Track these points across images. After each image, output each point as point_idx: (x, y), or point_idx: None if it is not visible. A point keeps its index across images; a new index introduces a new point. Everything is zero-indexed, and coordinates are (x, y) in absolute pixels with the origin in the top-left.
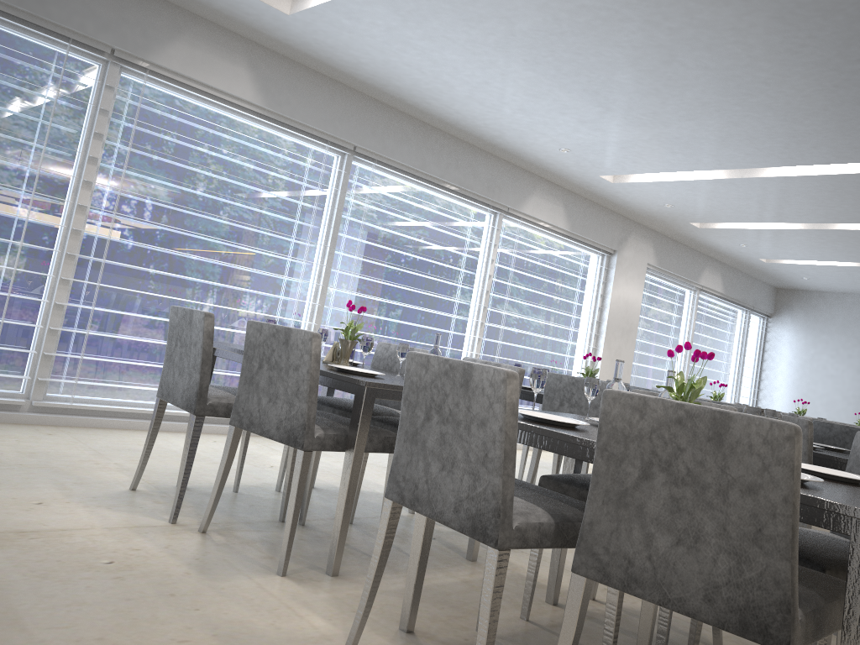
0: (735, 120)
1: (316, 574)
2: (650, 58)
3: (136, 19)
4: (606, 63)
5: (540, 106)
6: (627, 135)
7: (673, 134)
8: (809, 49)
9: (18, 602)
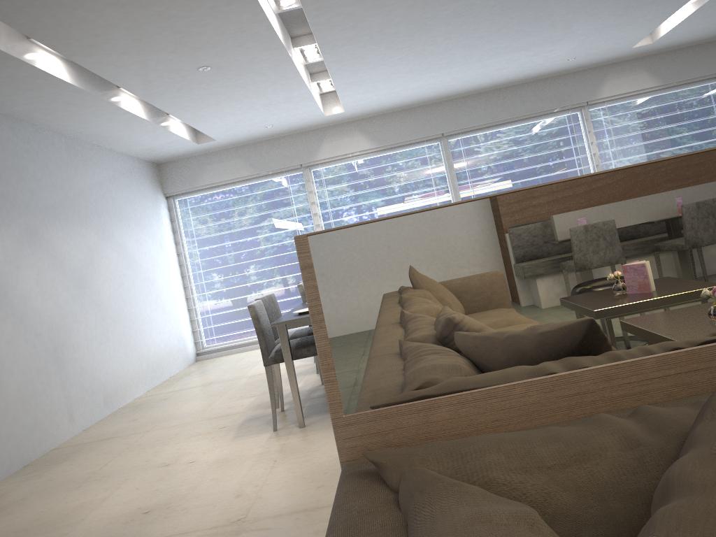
0: (588, 14)
1: None
2: (472, 42)
3: (302, 147)
4: (465, 51)
5: (498, 65)
6: (572, 42)
7: (588, 30)
8: (508, 5)
9: (230, 391)
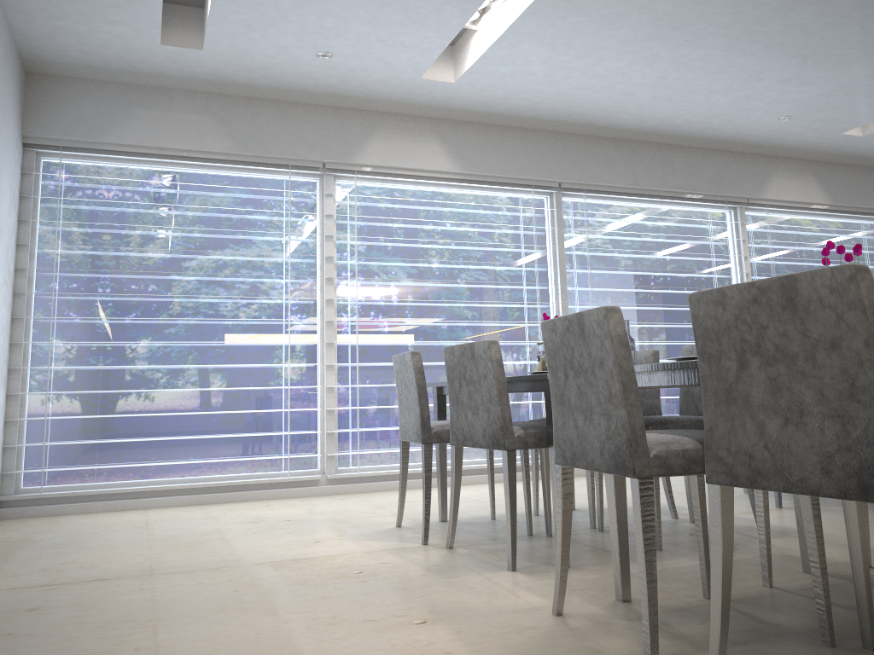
0: None
1: (547, 567)
2: None
3: (335, 132)
4: (772, 10)
5: (730, 81)
6: (845, 77)
7: None
8: None
9: (277, 599)
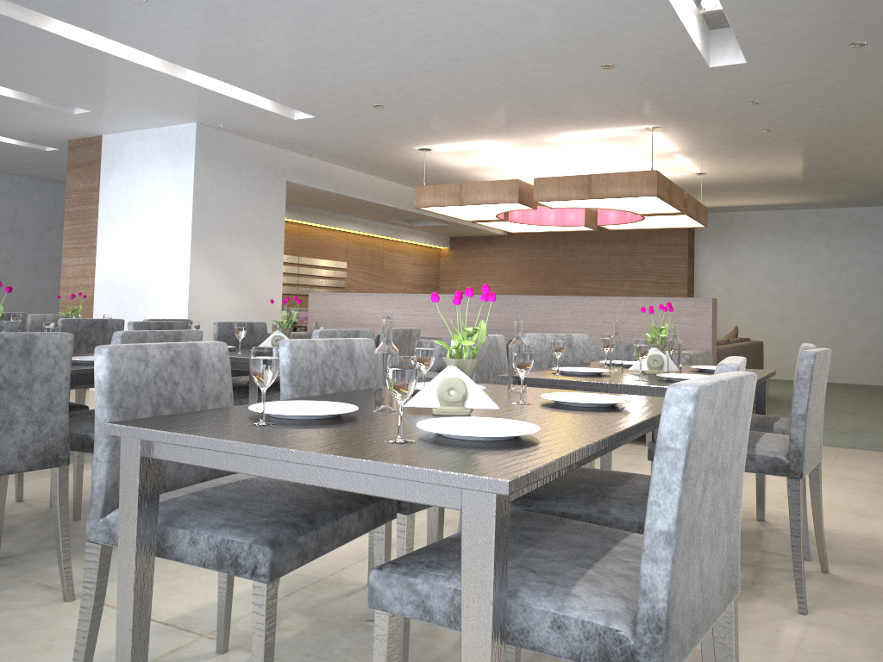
0: None
1: None
2: None
3: None
4: None
5: None
6: None
7: None
8: None
9: None
